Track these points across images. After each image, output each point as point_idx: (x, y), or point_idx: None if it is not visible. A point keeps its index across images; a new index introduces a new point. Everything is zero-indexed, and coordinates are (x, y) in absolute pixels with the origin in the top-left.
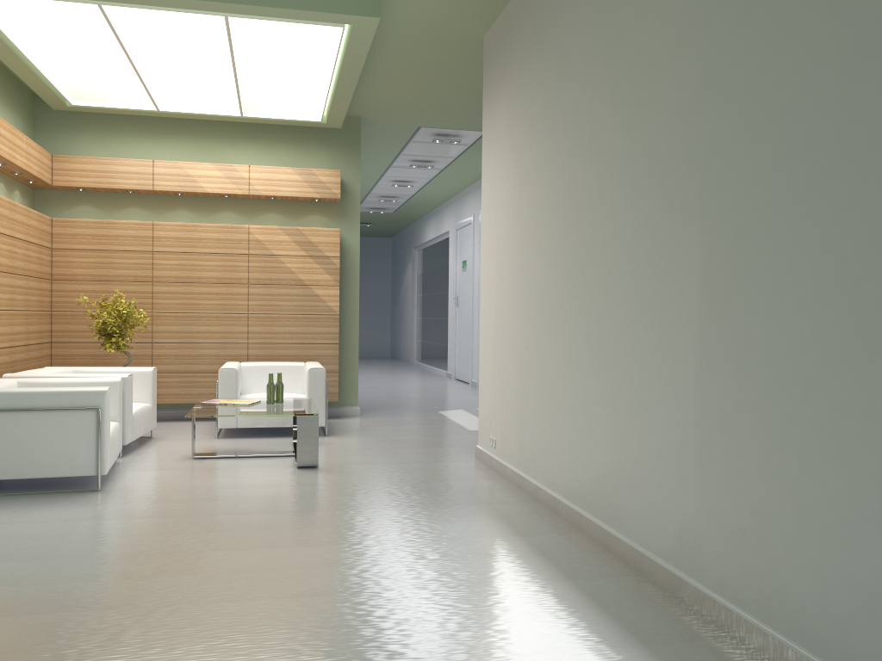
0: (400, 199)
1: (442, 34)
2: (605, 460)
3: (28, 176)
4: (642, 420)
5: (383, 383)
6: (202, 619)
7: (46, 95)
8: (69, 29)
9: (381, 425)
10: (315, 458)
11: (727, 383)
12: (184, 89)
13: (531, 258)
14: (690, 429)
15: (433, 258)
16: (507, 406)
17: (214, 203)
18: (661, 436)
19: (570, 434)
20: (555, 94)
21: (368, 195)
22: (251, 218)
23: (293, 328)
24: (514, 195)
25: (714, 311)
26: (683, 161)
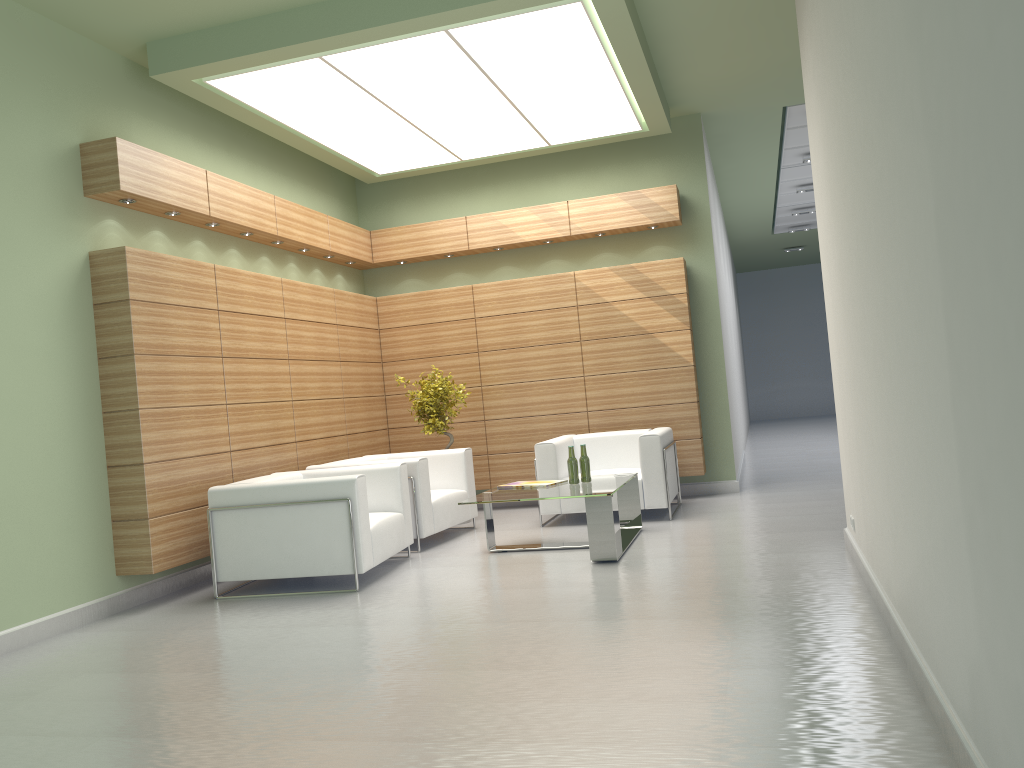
0: None
1: None
2: (911, 552)
3: (342, 257)
4: (926, 485)
5: (814, 447)
6: (280, 761)
7: (351, 170)
8: (317, 93)
9: (755, 503)
10: (612, 550)
11: (975, 411)
12: (470, 129)
13: (842, 250)
14: (959, 499)
15: None
16: (854, 471)
17: (538, 253)
18: (941, 512)
19: (888, 510)
20: None
21: (776, 211)
22: (580, 262)
23: (638, 388)
24: (825, 165)
25: (952, 283)
26: (904, 32)
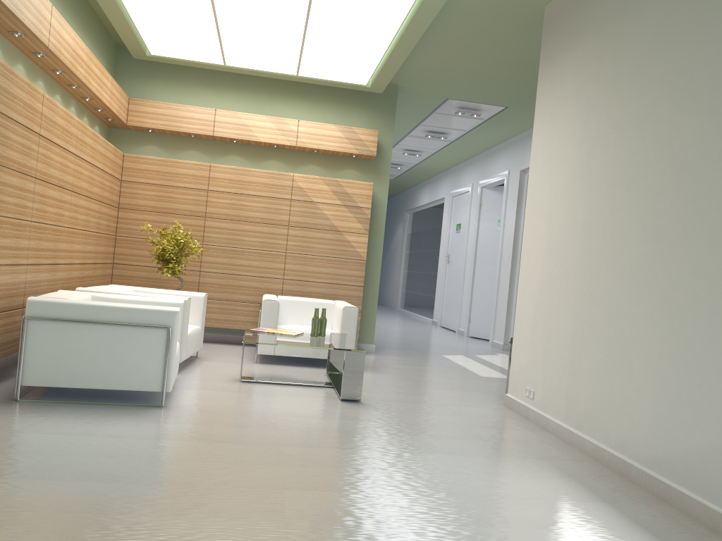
0: (404, 167)
1: (505, 3)
2: (713, 433)
3: (109, 113)
4: None
5: (380, 324)
6: None
7: (131, 43)
8: None
9: (398, 364)
10: (359, 392)
11: None
12: (254, 44)
13: (603, 216)
14: None
15: (424, 221)
16: (554, 360)
17: (263, 152)
18: None
19: (654, 398)
20: (654, 51)
21: None
22: (294, 167)
23: (324, 269)
24: (580, 155)
25: None
26: None
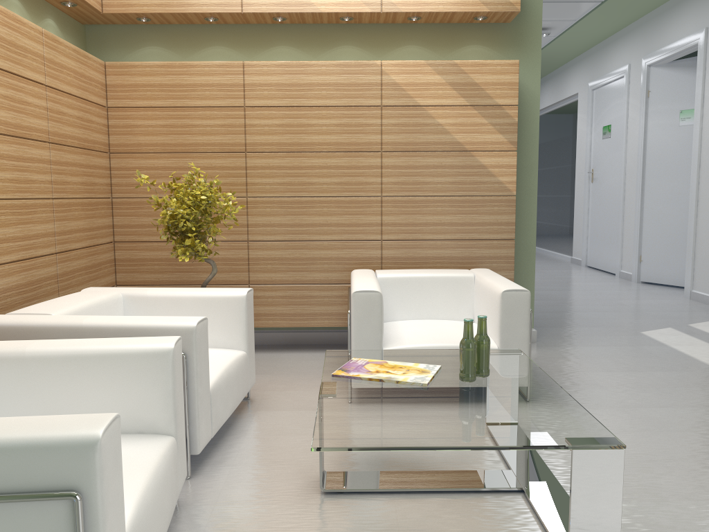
0: None
1: None
2: None
3: None
4: None
5: None
6: None
7: None
8: None
9: (591, 370)
10: None
11: None
12: None
13: None
14: None
15: (545, 129)
16: None
17: (327, 34)
18: None
19: None
20: None
21: None
22: (380, 54)
23: (447, 217)
24: None
25: None
26: None
